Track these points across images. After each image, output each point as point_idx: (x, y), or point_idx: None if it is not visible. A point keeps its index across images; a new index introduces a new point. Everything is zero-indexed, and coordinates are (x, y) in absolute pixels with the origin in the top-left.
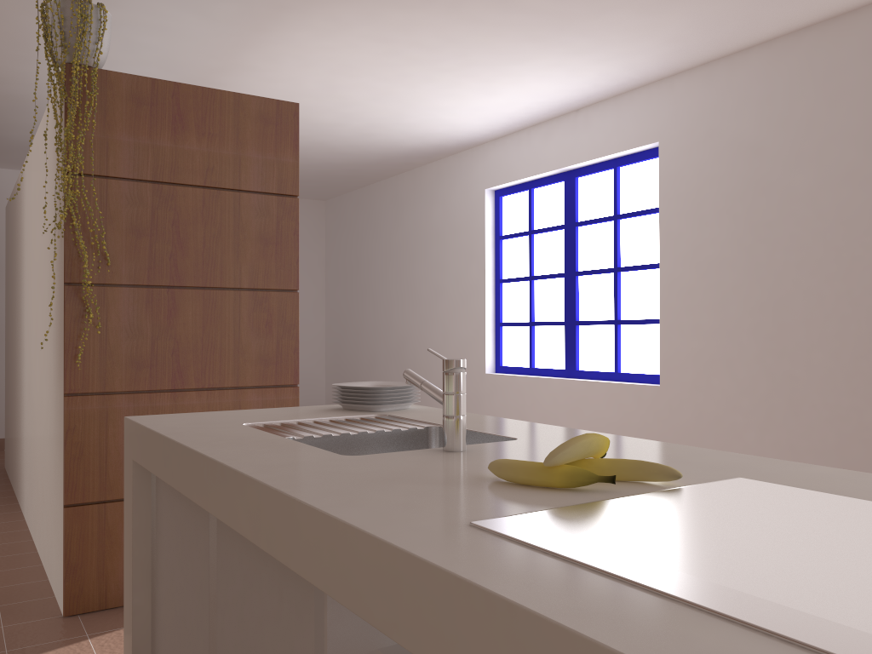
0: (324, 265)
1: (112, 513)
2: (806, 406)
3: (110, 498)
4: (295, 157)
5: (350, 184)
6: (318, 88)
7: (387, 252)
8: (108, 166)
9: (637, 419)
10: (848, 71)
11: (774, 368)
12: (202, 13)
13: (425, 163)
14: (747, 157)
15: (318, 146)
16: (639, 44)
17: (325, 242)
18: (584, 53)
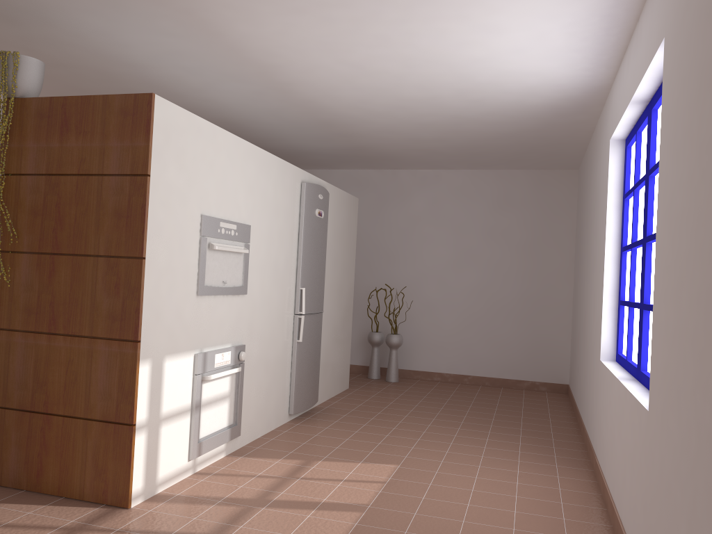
0: (574, 233)
1: (8, 418)
2: None
3: (8, 406)
4: (146, 141)
5: (566, 150)
6: (350, 69)
7: (586, 218)
8: (21, 166)
9: (638, 455)
10: None
11: (701, 415)
12: (166, 33)
13: (595, 119)
14: (703, 30)
15: (461, 119)
16: None
17: (576, 210)
18: None
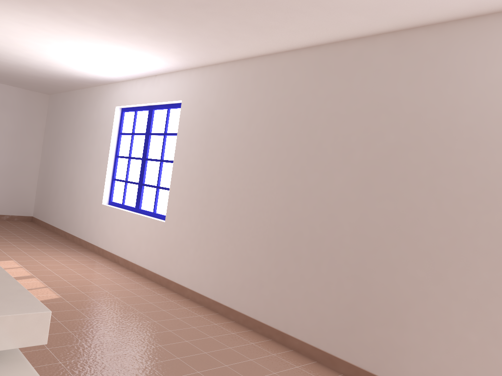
0: (43, 131)
1: None
2: (211, 240)
3: None
4: None
5: (58, 89)
6: (3, 39)
7: (71, 130)
8: None
9: (154, 237)
10: (247, 86)
11: (204, 220)
12: None
13: (93, 86)
14: (210, 117)
15: (25, 66)
16: (162, 52)
17: (46, 118)
18: (137, 50)
